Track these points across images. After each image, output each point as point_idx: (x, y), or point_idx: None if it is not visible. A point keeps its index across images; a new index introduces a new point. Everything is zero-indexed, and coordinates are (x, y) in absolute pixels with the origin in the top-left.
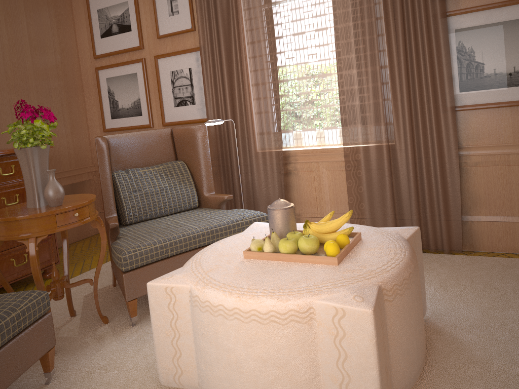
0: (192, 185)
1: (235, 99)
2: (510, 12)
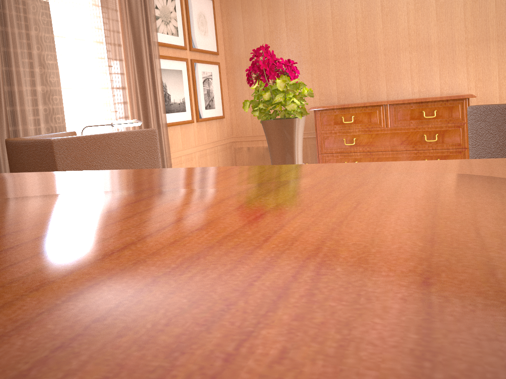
0: None
1: None
2: (177, 65)
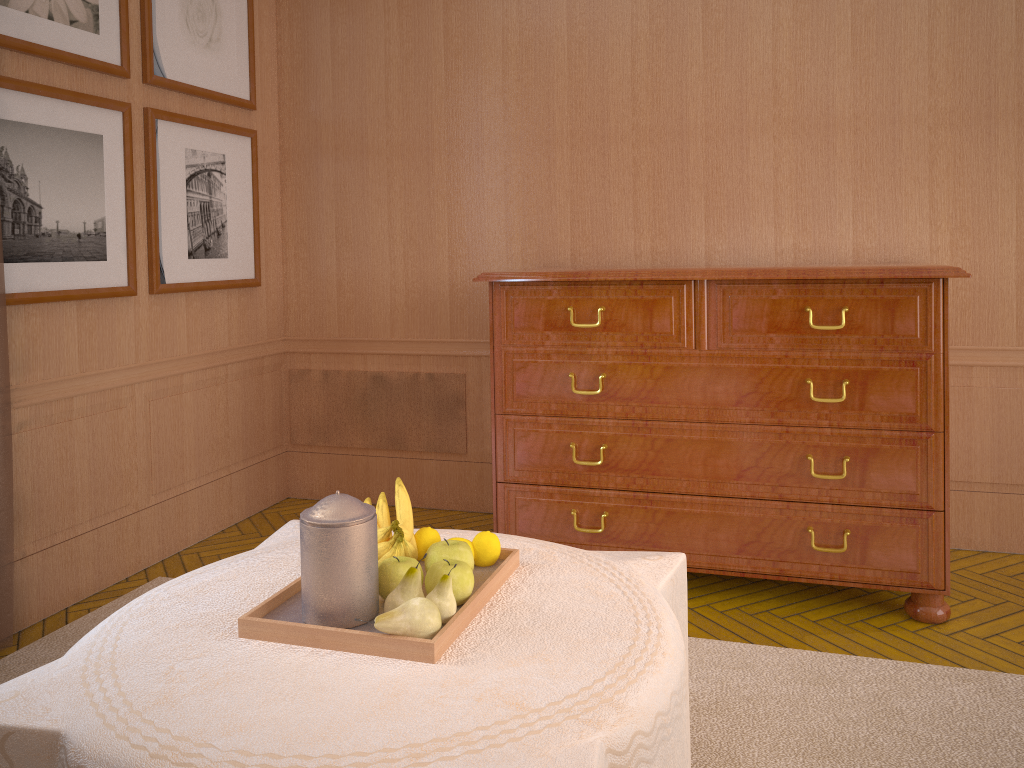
0: None
1: None
2: (83, 116)
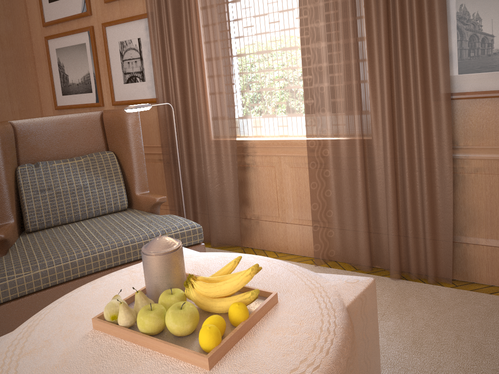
0: (120, 182)
1: (187, 76)
2: None
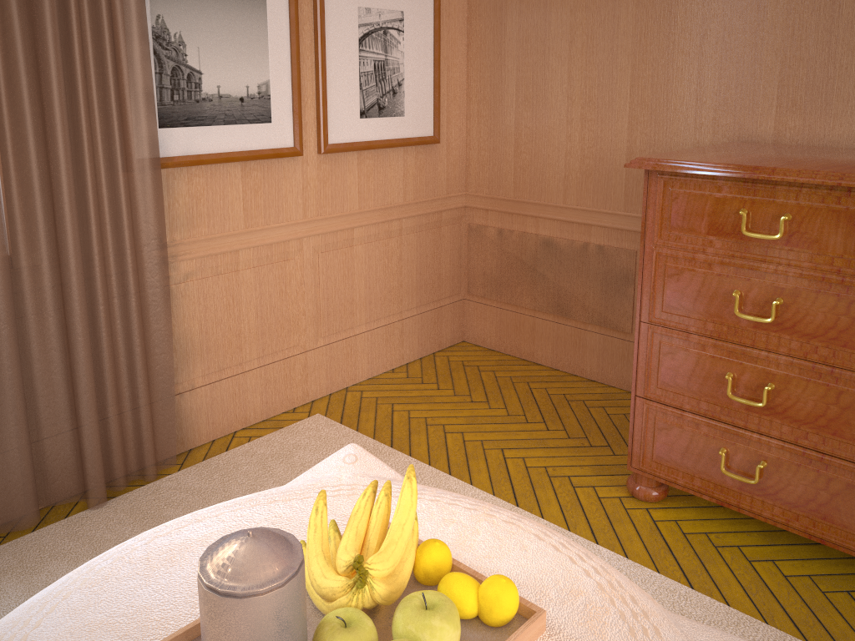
0: None
1: None
2: None
